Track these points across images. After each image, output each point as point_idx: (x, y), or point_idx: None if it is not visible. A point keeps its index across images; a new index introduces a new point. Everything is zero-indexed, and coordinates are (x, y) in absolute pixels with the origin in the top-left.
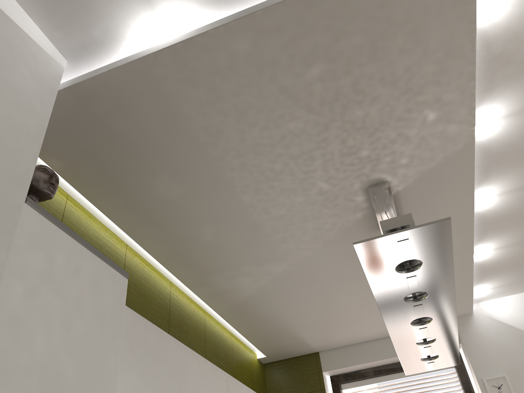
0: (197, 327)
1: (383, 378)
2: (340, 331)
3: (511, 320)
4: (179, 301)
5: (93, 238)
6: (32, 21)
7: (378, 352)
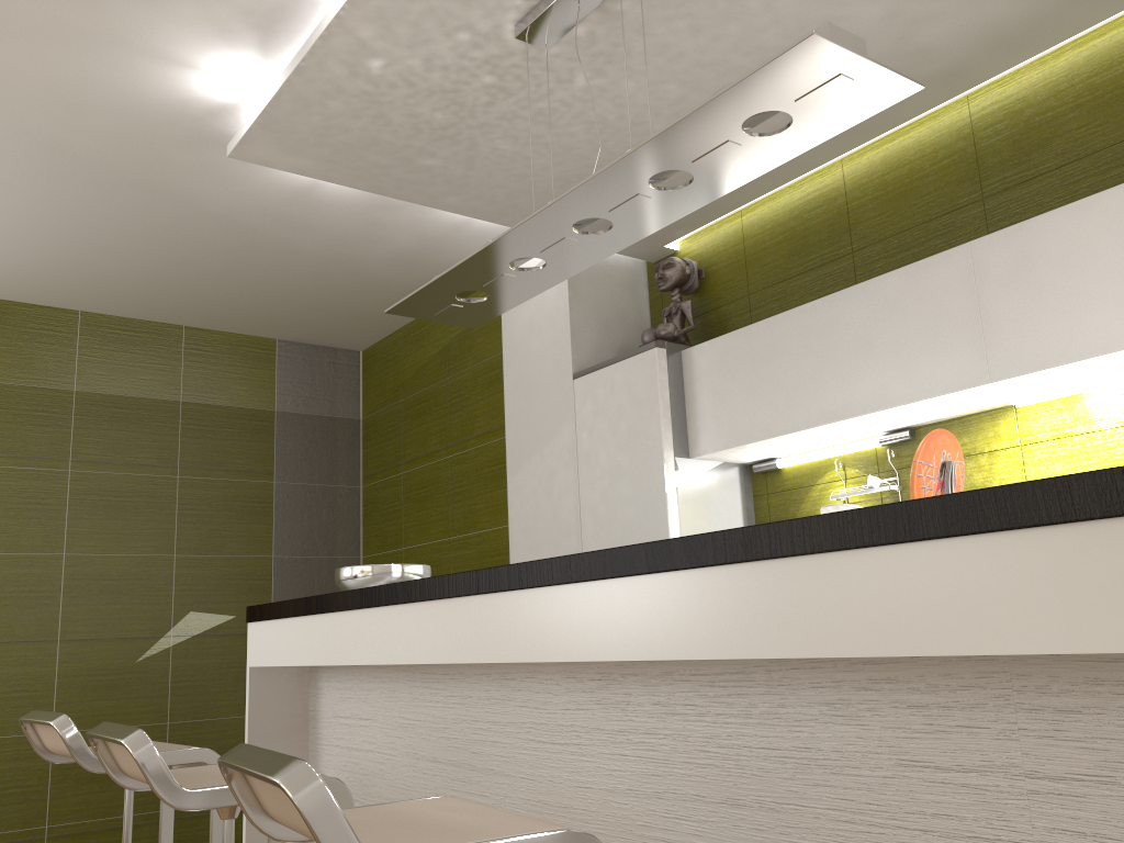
0: (1094, 90)
1: None
2: None
3: None
4: (1005, 103)
5: (786, 217)
6: None
7: None
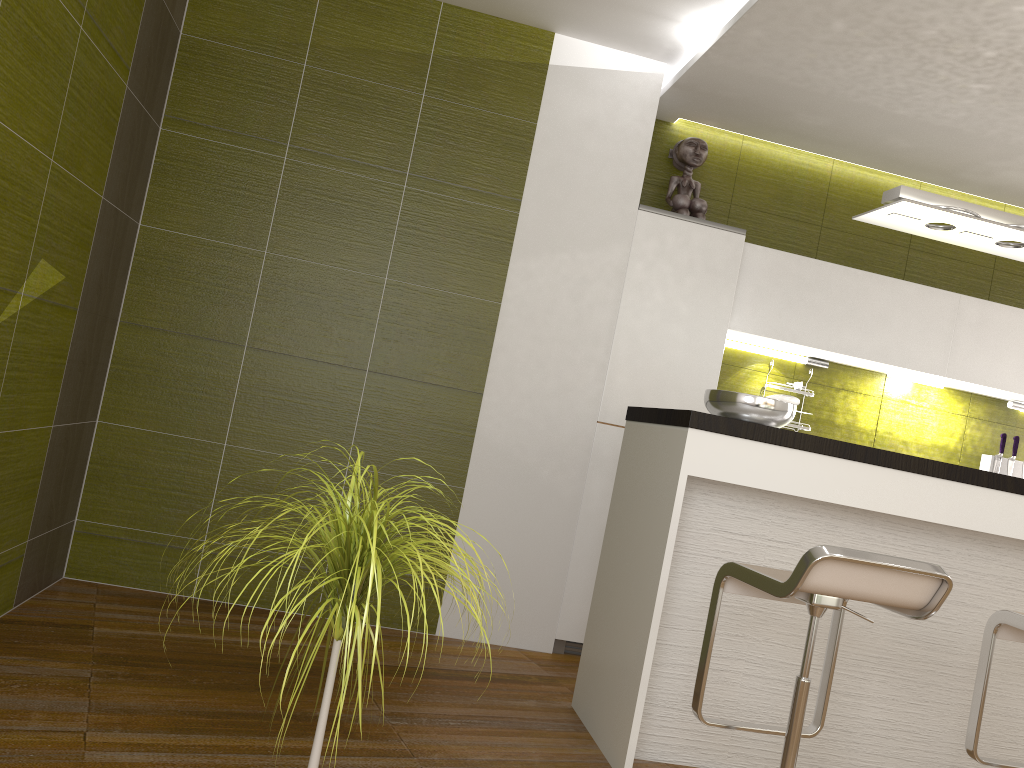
0: None
1: None
2: None
3: None
4: None
5: (780, 168)
6: (628, 54)
7: None
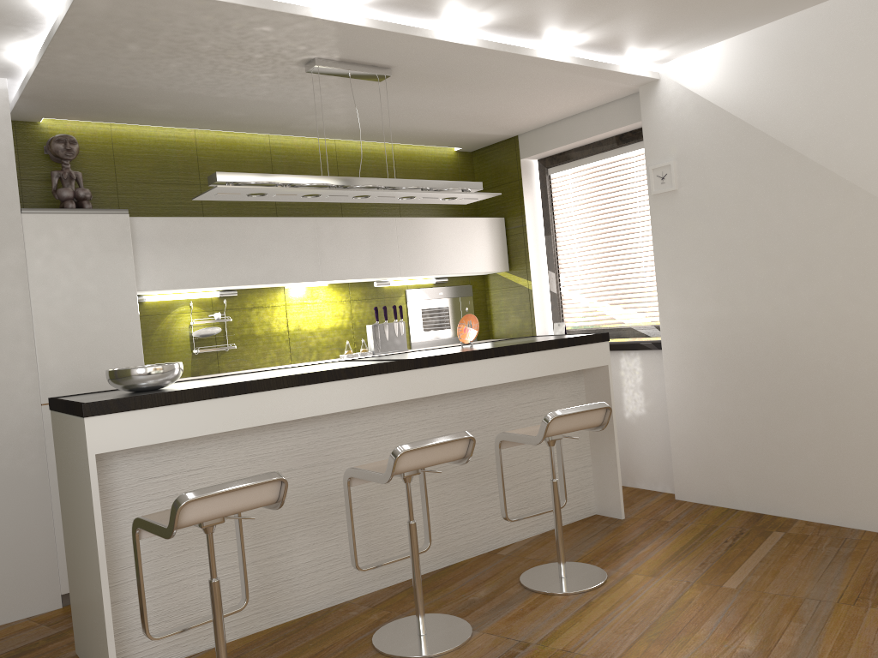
0: (321, 161)
1: (585, 161)
2: (506, 122)
3: (699, 86)
4: (286, 147)
5: (151, 143)
6: None
7: (570, 133)
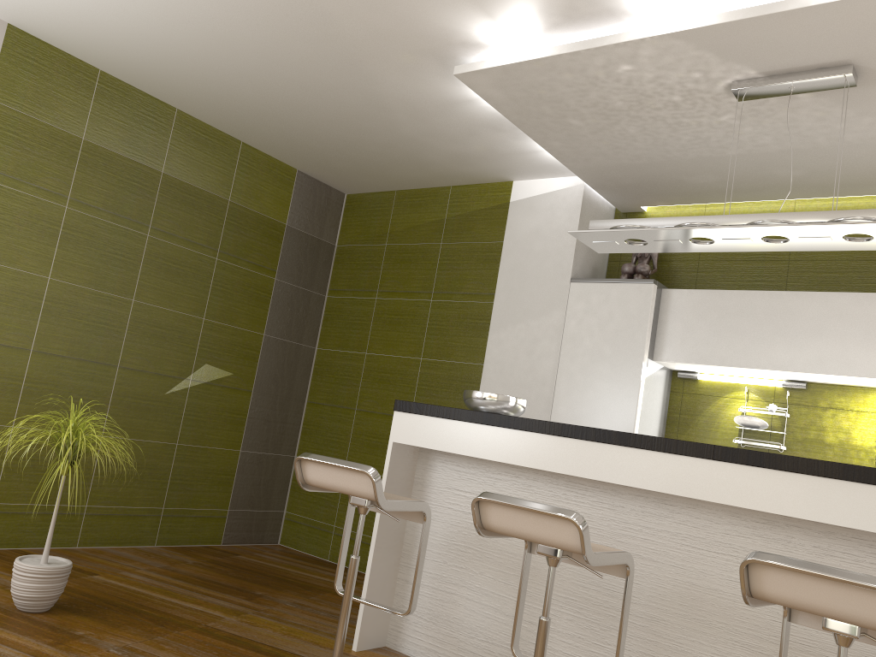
0: None
1: None
2: None
3: None
4: None
5: None
6: (559, 178)
7: None
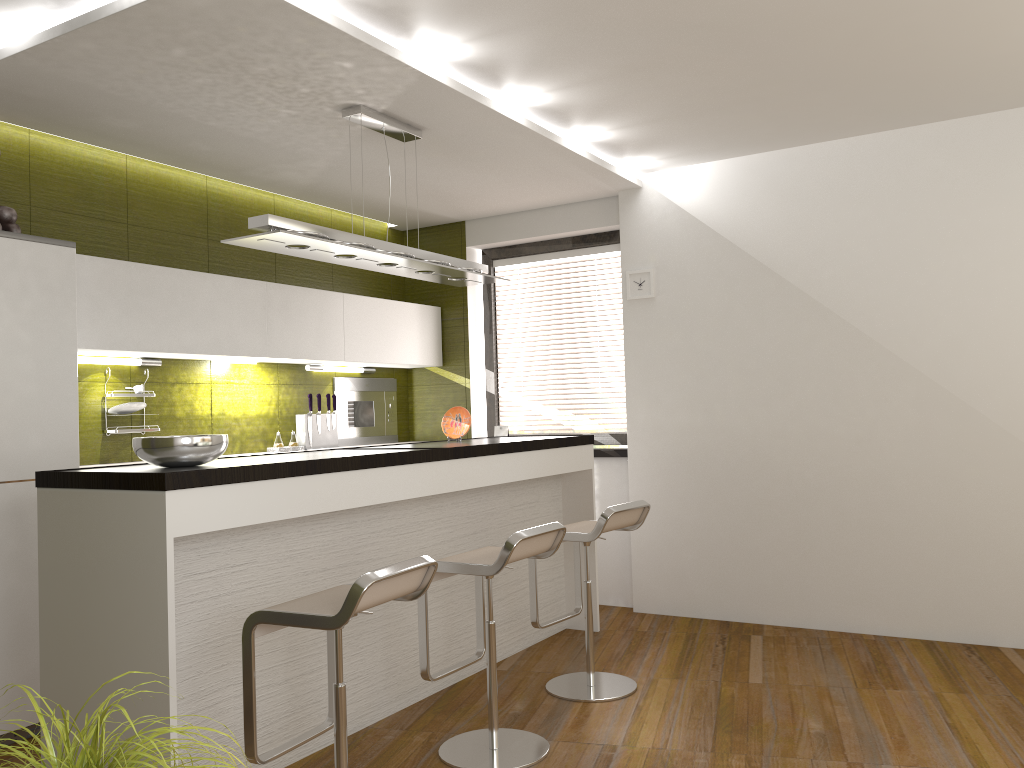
0: None
1: (540, 258)
2: (469, 205)
3: (683, 201)
4: (224, 194)
5: (76, 164)
6: None
7: (531, 227)
